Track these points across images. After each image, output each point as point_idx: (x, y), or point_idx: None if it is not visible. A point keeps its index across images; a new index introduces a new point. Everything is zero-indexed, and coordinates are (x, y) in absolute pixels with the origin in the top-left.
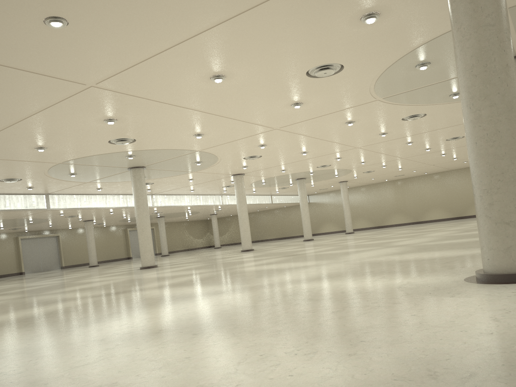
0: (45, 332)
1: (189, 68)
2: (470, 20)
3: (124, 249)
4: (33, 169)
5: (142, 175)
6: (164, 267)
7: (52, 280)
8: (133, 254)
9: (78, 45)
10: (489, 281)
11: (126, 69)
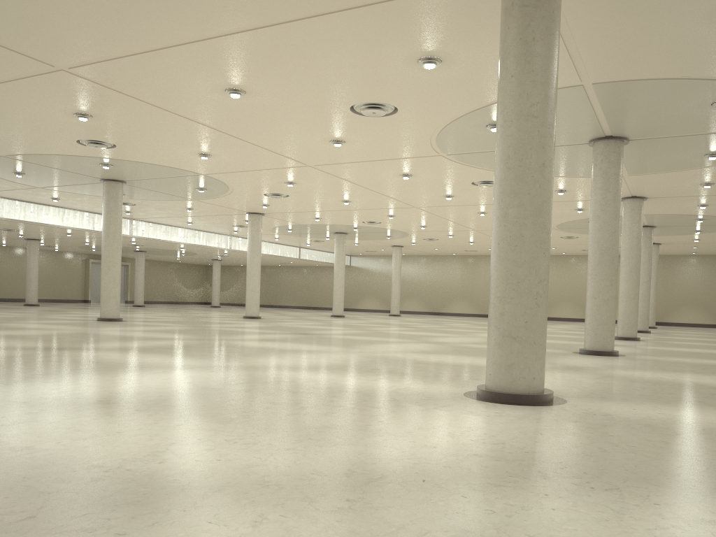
0: None
1: (198, 73)
2: (514, 106)
3: (80, 288)
4: None
5: (120, 193)
6: (131, 322)
7: None
8: (93, 296)
9: (50, 19)
10: (485, 398)
11: (113, 59)
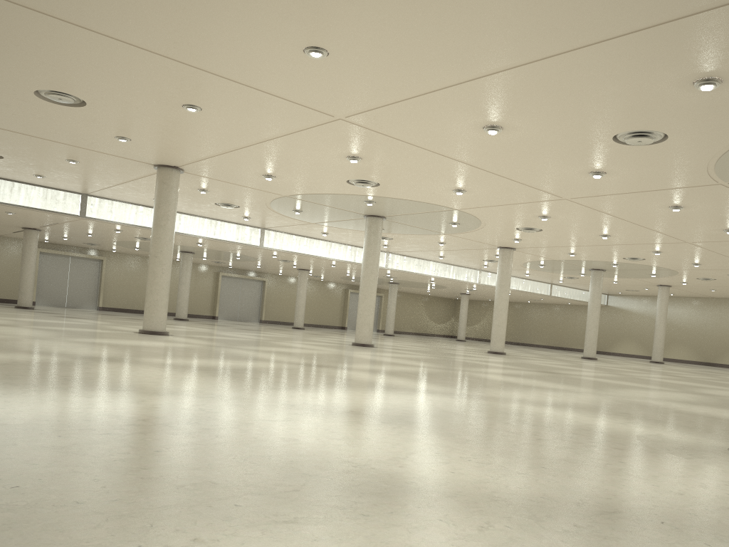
0: (239, 385)
1: (458, 113)
2: None
3: (339, 315)
4: (255, 197)
5: (380, 227)
6: (381, 349)
7: (248, 334)
8: (349, 323)
9: (334, 76)
10: None
11: (383, 106)
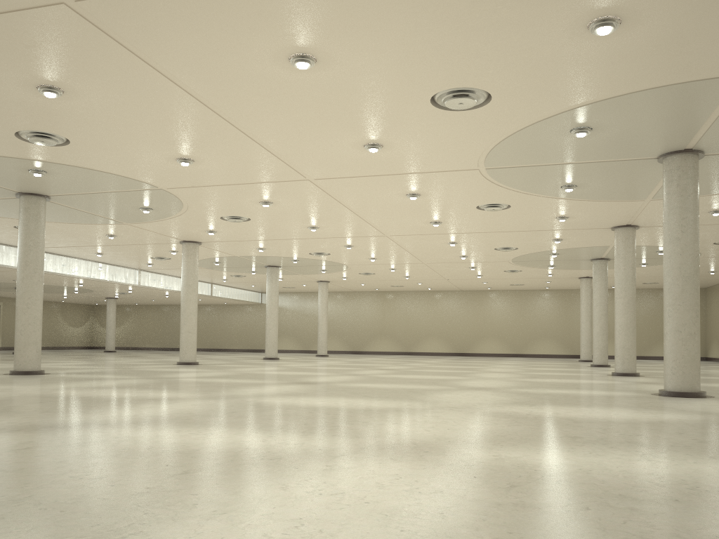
0: None
1: (272, 25)
2: None
3: None
4: None
5: (43, 211)
6: (61, 376)
7: None
8: None
9: None
10: None
11: None
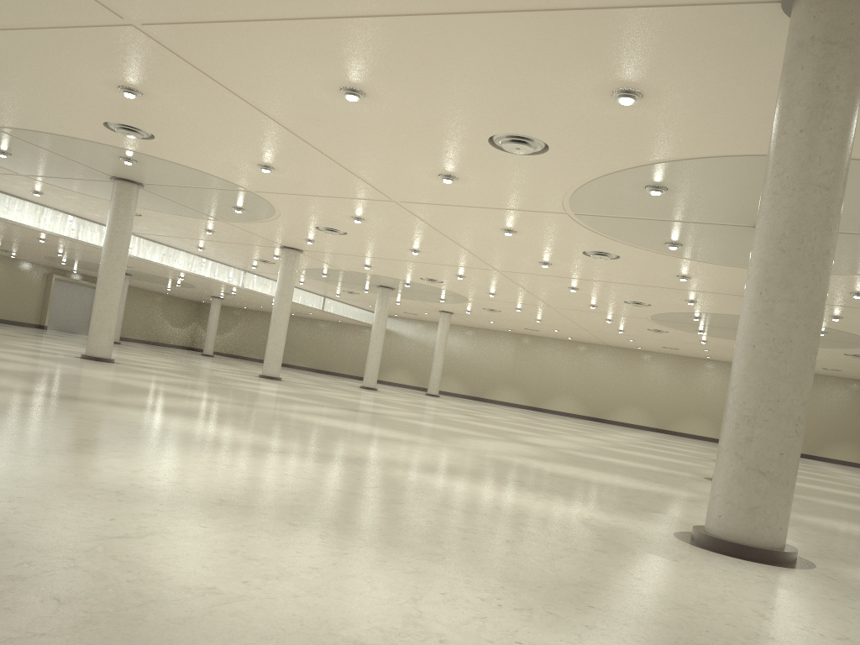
0: None
1: (316, 61)
2: (800, 170)
3: (36, 309)
4: None
5: (134, 198)
6: (128, 367)
7: None
8: (50, 322)
9: None
10: (713, 548)
11: (210, 22)
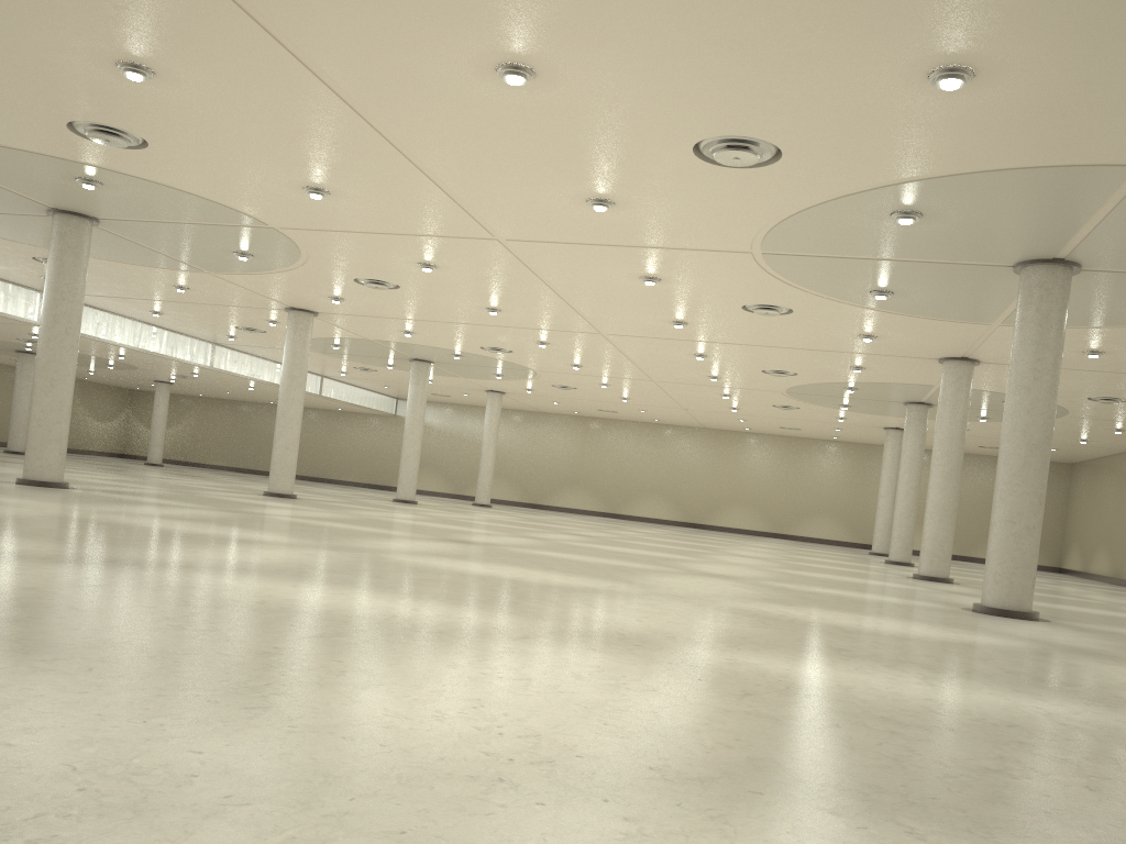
0: (150, 695)
1: (480, 19)
2: None
3: None
4: None
5: (87, 240)
6: (95, 494)
7: None
8: None
9: None
10: None
11: None
